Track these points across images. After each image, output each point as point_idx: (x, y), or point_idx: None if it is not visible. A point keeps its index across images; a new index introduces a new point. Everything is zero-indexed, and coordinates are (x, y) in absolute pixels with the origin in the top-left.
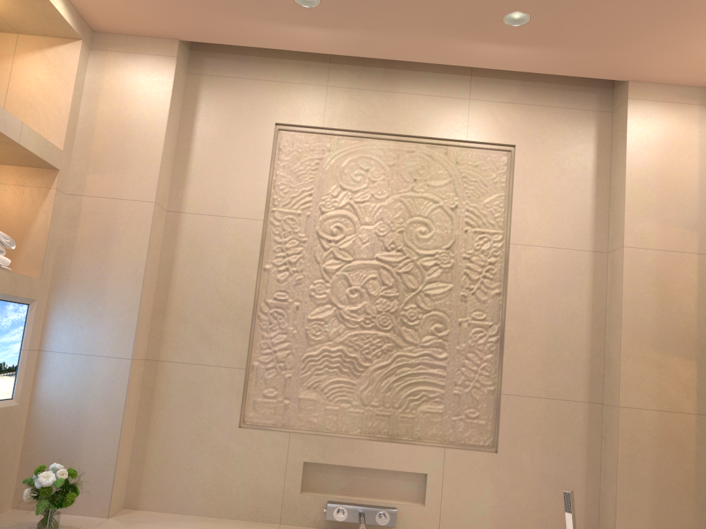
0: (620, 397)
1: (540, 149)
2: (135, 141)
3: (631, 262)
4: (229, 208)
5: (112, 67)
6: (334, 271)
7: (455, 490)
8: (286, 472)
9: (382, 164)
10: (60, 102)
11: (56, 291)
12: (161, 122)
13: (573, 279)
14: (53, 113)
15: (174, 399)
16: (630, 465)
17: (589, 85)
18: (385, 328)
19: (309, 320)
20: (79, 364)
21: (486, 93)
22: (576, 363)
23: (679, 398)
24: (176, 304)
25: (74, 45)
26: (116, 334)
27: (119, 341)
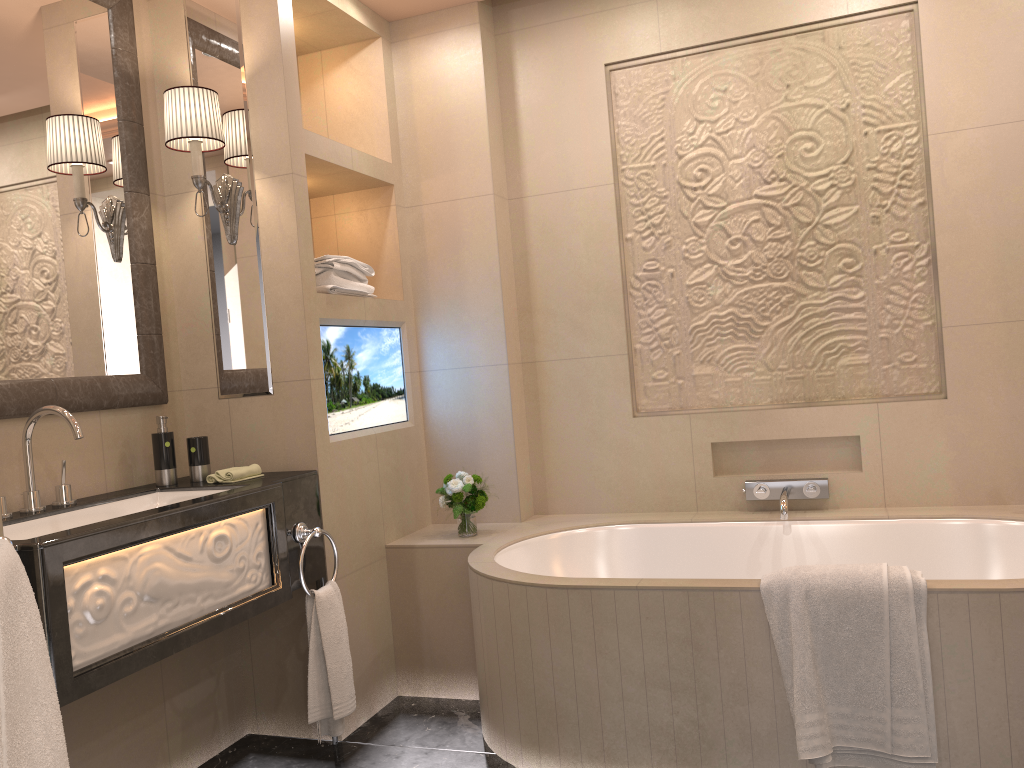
0: None
1: None
2: (458, 132)
3: None
4: (573, 179)
5: (417, 57)
6: (707, 223)
7: (898, 450)
8: (693, 456)
9: (742, 78)
10: (377, 113)
11: (421, 310)
12: (480, 103)
13: None
14: (373, 127)
15: (560, 398)
16: None
17: None
18: (780, 278)
19: (688, 286)
20: (459, 378)
21: None
22: None
23: None
24: (540, 298)
25: (375, 45)
26: (487, 341)
27: (491, 348)
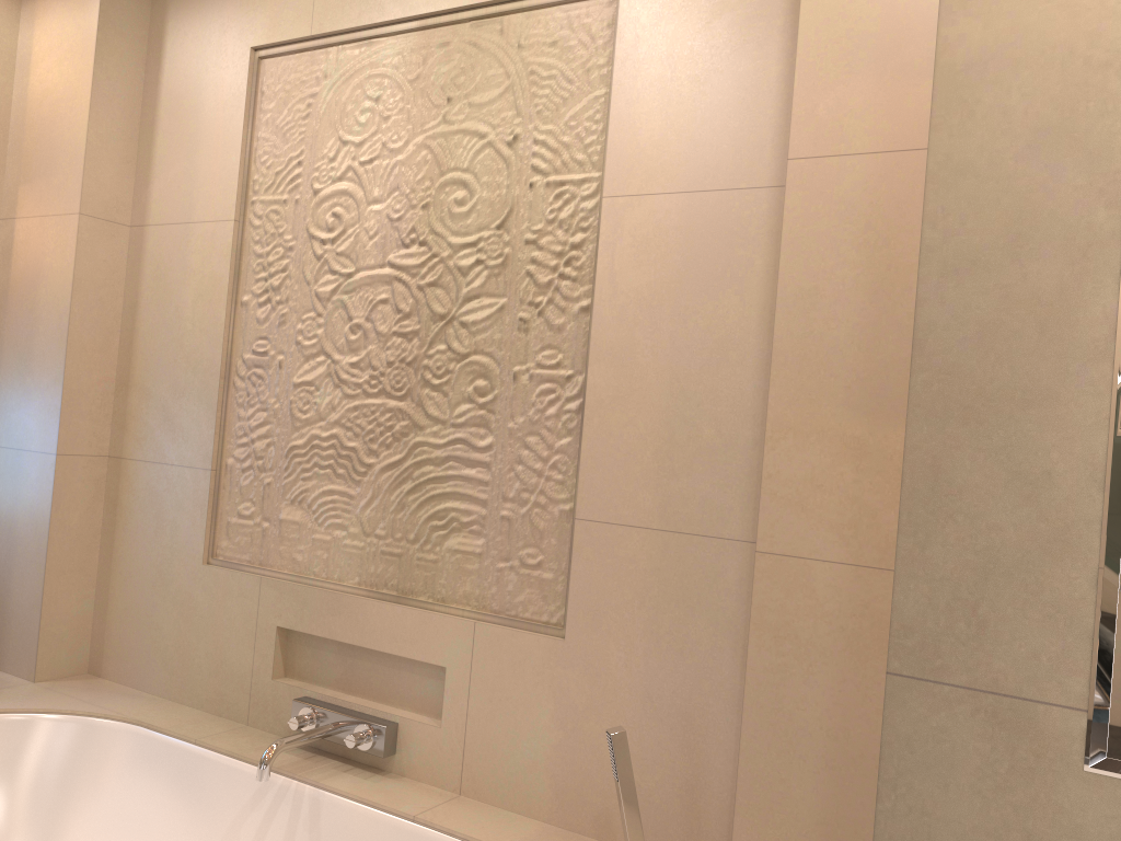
0: (760, 528)
1: None
2: (61, 124)
3: (806, 195)
4: (195, 208)
5: (41, 17)
6: (329, 296)
7: (489, 705)
8: (256, 641)
9: (399, 82)
10: None
11: None
12: (86, 85)
13: (729, 260)
14: None
15: (137, 516)
16: (775, 692)
17: None
18: (398, 394)
19: (294, 385)
20: (11, 462)
21: None
22: (727, 452)
23: None
24: (139, 370)
25: None
26: (43, 418)
27: (45, 428)
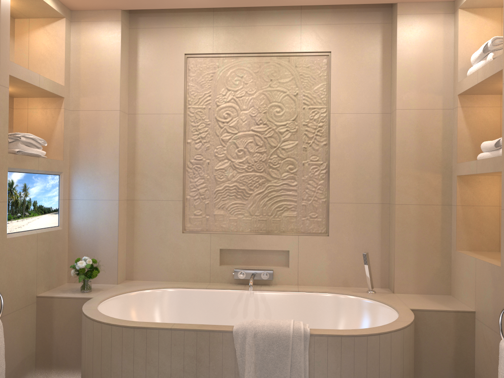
0: (395, 198)
1: (346, 52)
2: (104, 75)
3: (401, 118)
4: (163, 108)
5: (85, 32)
6: (228, 140)
7: (305, 258)
8: (210, 255)
9: (250, 72)
10: (58, 57)
11: (73, 166)
12: (117, 62)
13: (369, 132)
14: (56, 64)
15: (145, 220)
16: (402, 236)
17: (376, 7)
18: (259, 171)
19: (216, 170)
20: (91, 205)
21: (311, 19)
22: (373, 181)
23: (431, 196)
24: (140, 167)
25: (61, 21)
26: (108, 187)
27: (110, 190)
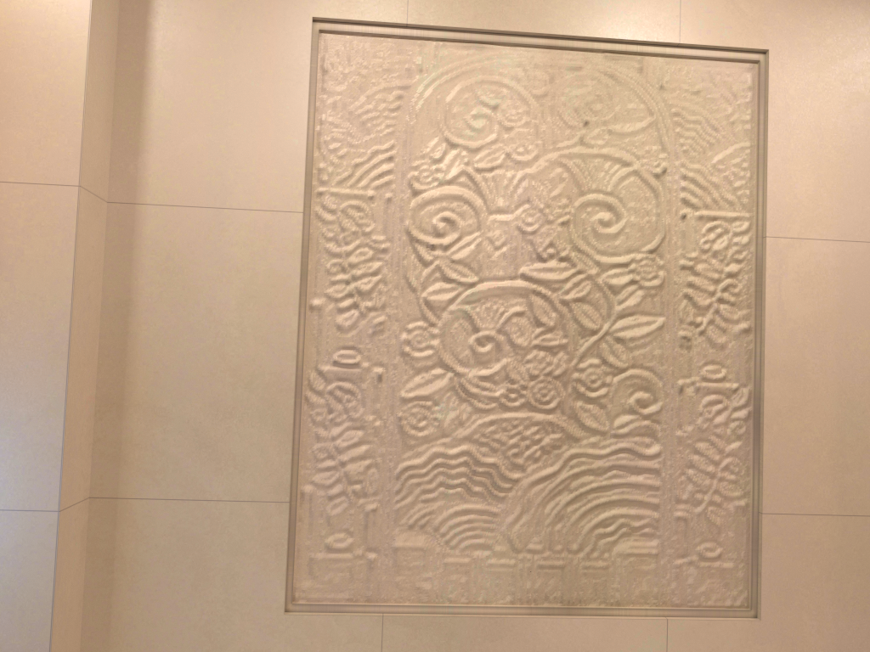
0: None
1: (813, 57)
2: (25, 58)
3: None
4: (233, 191)
5: None
6: (445, 305)
7: None
8: None
9: (523, 95)
10: None
11: None
12: (78, 16)
13: None
14: None
15: (155, 569)
16: None
17: None
18: (545, 407)
19: (405, 400)
20: None
21: None
22: None
23: None
24: (144, 385)
25: None
26: (22, 463)
27: (29, 476)
